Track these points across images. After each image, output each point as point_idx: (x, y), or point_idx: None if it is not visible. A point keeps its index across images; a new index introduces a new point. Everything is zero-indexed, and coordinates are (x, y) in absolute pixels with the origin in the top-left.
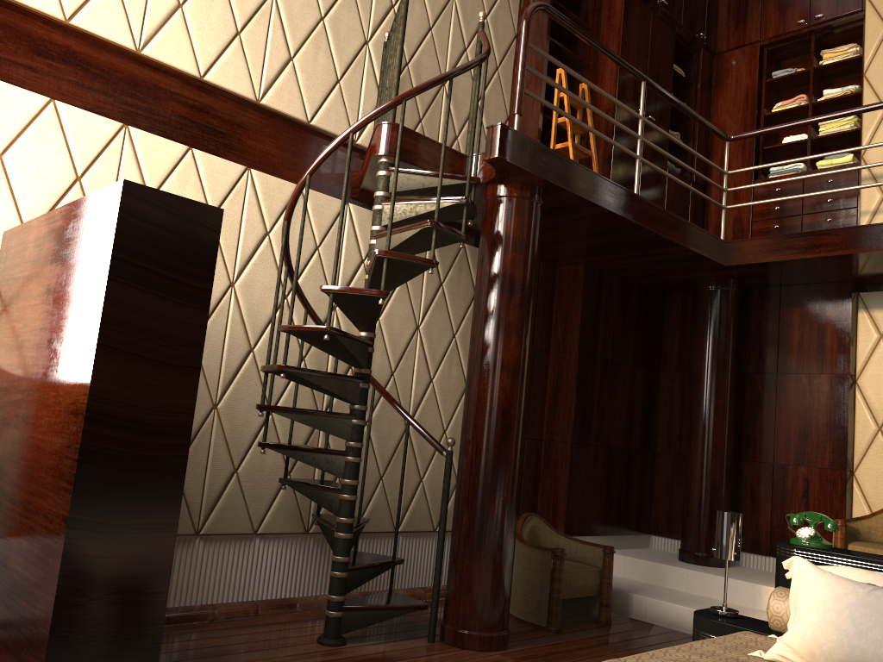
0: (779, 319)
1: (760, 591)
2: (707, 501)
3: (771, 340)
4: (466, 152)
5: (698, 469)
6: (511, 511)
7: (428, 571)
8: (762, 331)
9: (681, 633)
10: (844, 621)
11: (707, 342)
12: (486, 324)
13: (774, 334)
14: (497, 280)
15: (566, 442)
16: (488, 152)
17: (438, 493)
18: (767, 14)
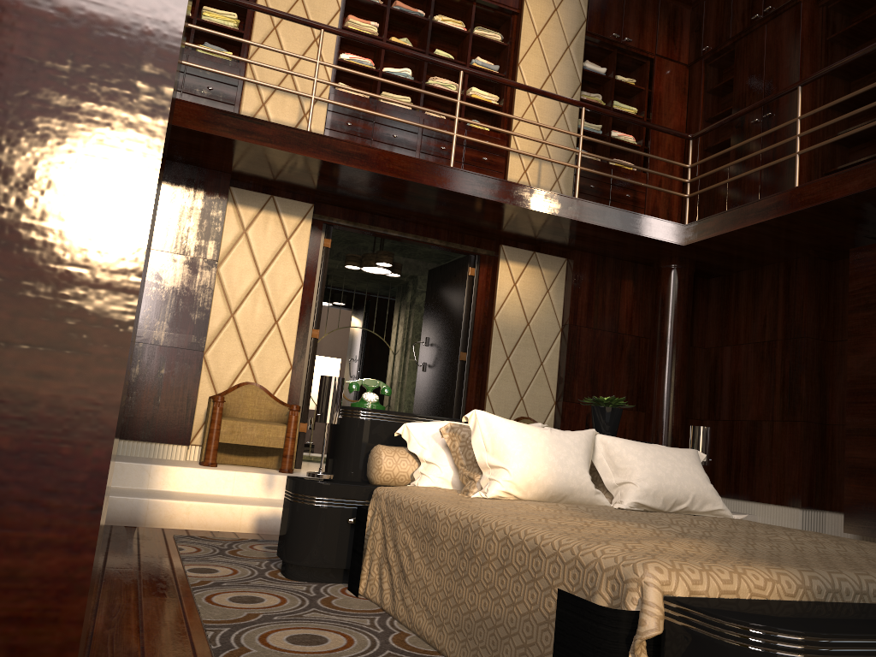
0: None
1: (151, 471)
2: None
3: None
4: None
5: None
6: None
7: None
8: None
9: None
10: (549, 455)
11: None
12: None
13: None
14: None
15: None
16: None
17: None
18: None
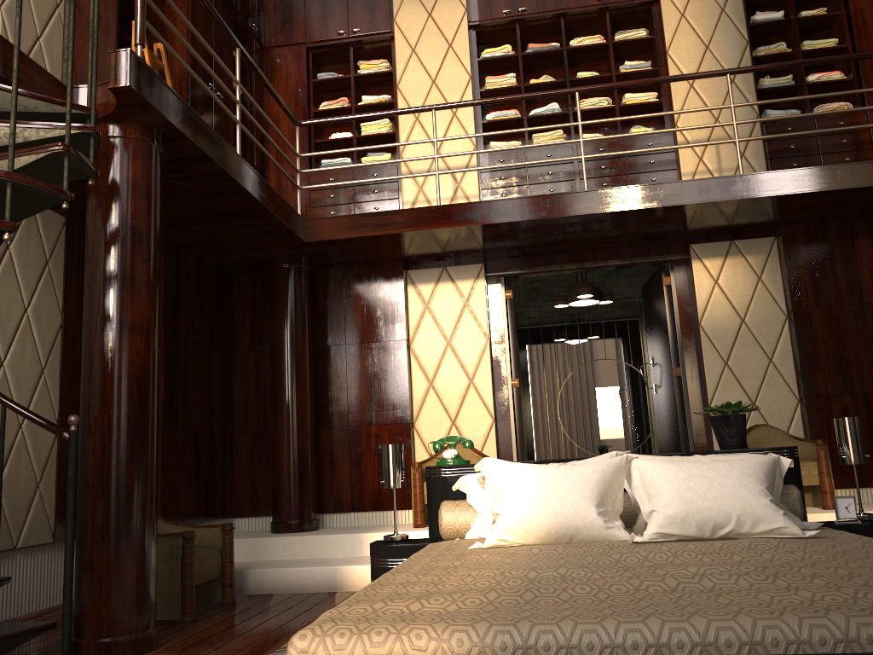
0: (344, 295)
1: (361, 539)
2: (298, 469)
3: (338, 315)
4: (63, 82)
5: (286, 440)
6: (155, 490)
7: (10, 599)
8: (330, 307)
9: (303, 593)
10: (547, 495)
11: (287, 317)
12: (111, 280)
13: (341, 309)
14: (120, 231)
15: None
16: (115, 79)
17: (17, 501)
18: (311, 19)
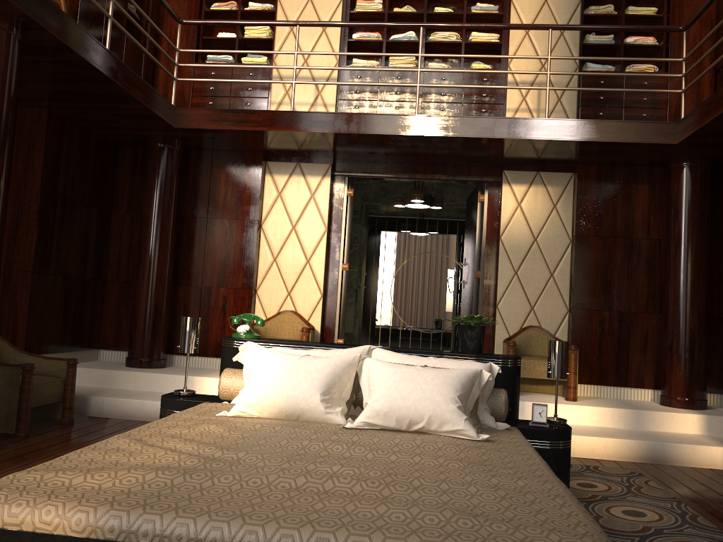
0: (210, 176)
1: (193, 381)
2: (152, 317)
3: (204, 192)
4: None
5: (145, 292)
6: None
7: None
8: (198, 184)
9: (134, 420)
10: (284, 380)
11: (156, 190)
12: None
13: (207, 187)
14: None
15: (26, 272)
16: None
17: None
18: None
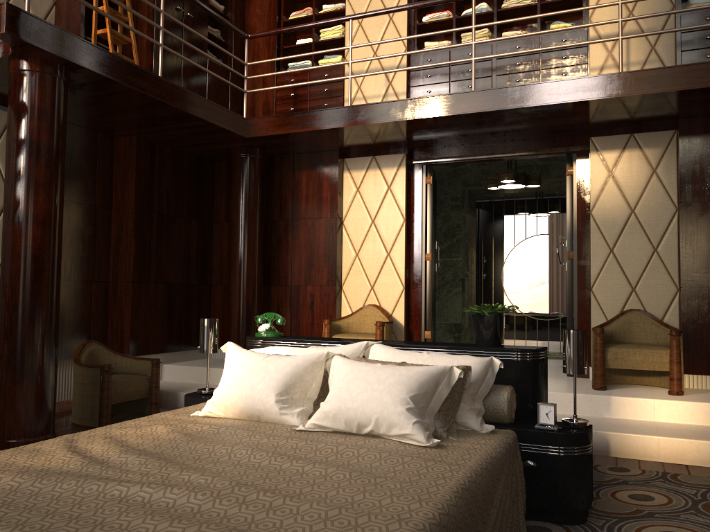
0: (293, 179)
1: None
2: (243, 317)
3: (288, 195)
4: None
5: (236, 294)
6: (49, 338)
7: None
8: (282, 188)
9: None
10: (245, 381)
11: (240, 198)
12: (15, 183)
13: (290, 190)
14: (23, 144)
15: (128, 282)
16: None
17: None
18: None
